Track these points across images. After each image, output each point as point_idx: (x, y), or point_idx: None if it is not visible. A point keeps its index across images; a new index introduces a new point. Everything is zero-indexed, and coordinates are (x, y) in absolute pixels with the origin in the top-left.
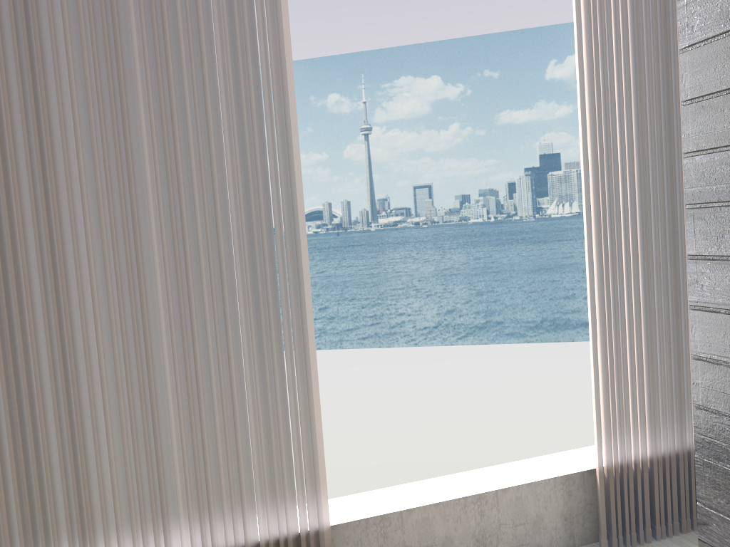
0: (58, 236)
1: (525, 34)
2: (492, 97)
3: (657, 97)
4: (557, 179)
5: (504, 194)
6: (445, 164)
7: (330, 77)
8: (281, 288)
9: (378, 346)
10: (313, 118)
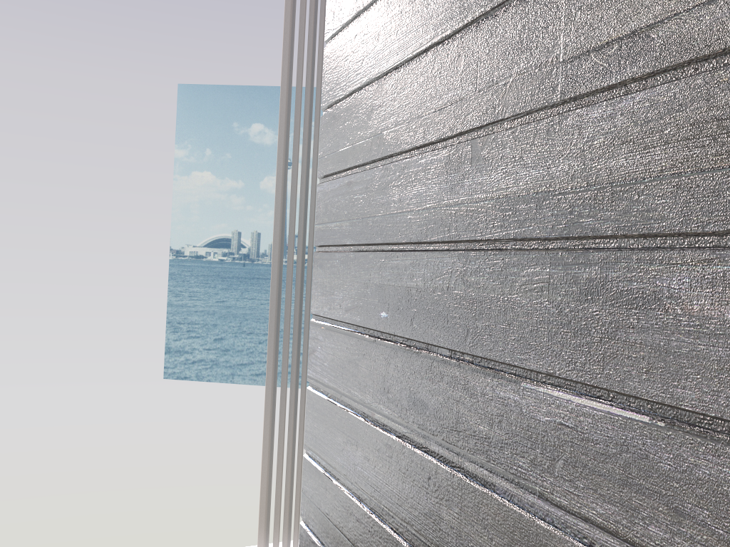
0: None
1: None
2: None
3: None
4: None
5: None
6: None
7: (256, 107)
8: None
9: None
10: (233, 145)
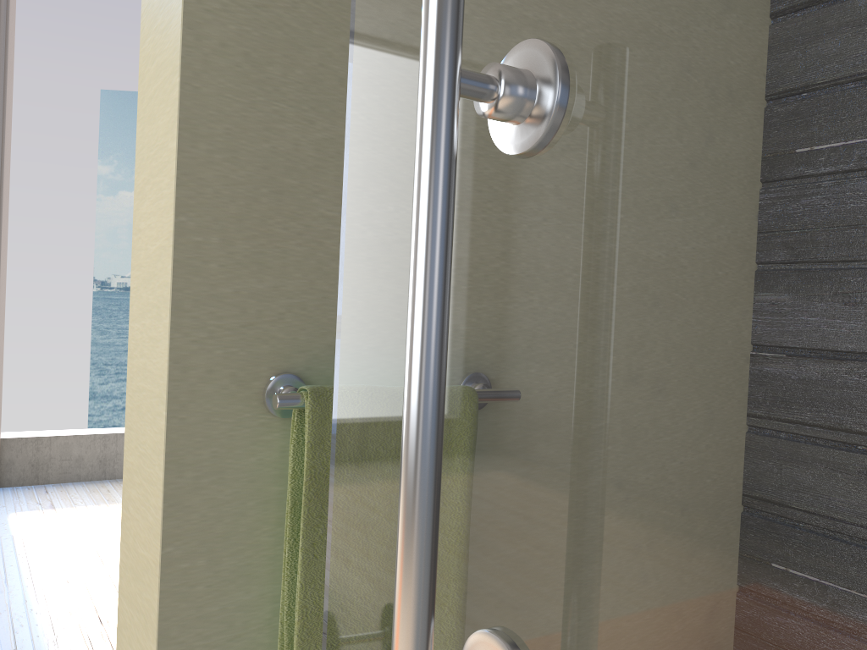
0: None
1: None
2: None
3: None
4: None
5: None
6: None
7: None
8: None
9: None
10: None
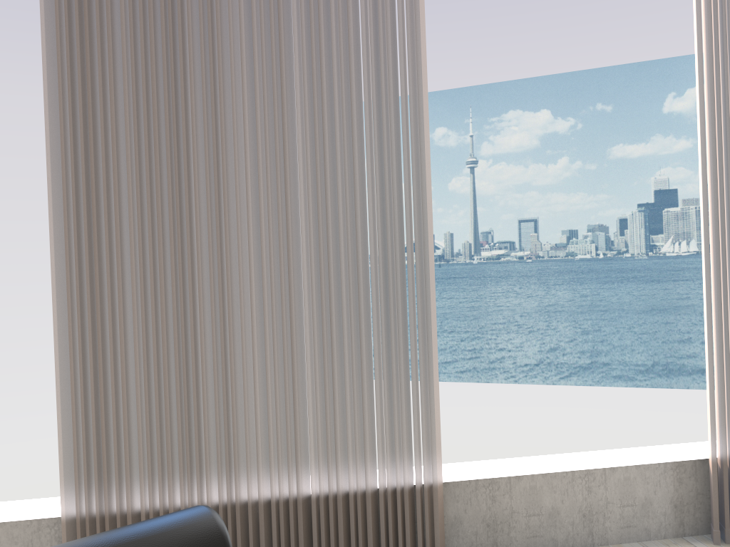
0: (225, 200)
1: (642, 67)
2: (604, 131)
3: None
4: (674, 216)
5: (614, 230)
6: (553, 198)
7: (438, 112)
8: (408, 255)
9: (476, 381)
10: None
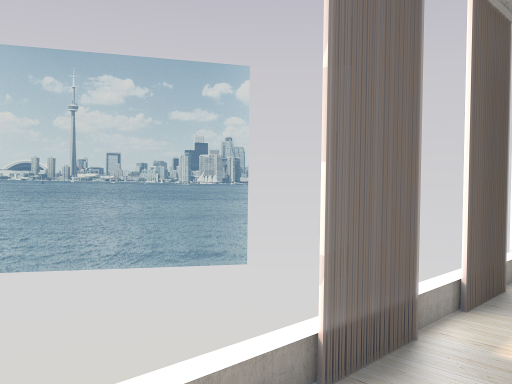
0: (375, 165)
1: (191, 64)
2: (167, 101)
3: (482, 137)
4: (205, 160)
5: (170, 166)
6: (132, 140)
7: (47, 64)
8: (415, 195)
9: (69, 269)
10: (29, 92)
